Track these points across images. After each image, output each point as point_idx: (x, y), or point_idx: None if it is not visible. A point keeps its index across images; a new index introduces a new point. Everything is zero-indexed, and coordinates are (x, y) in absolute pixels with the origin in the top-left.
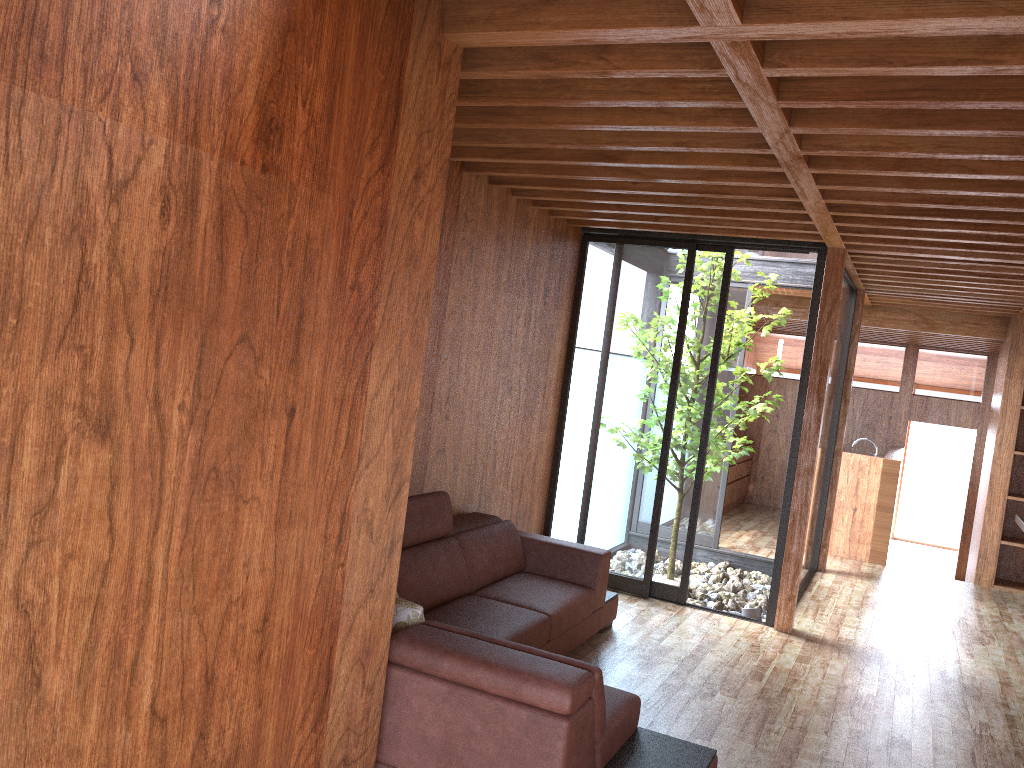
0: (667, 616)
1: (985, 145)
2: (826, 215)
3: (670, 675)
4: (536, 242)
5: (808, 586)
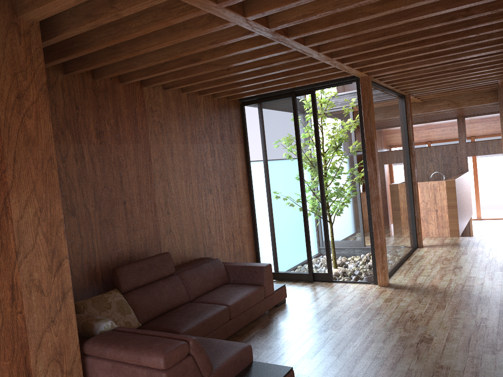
0: (319, 290)
1: None
2: (333, 60)
3: (306, 324)
4: (207, 113)
5: (409, 257)
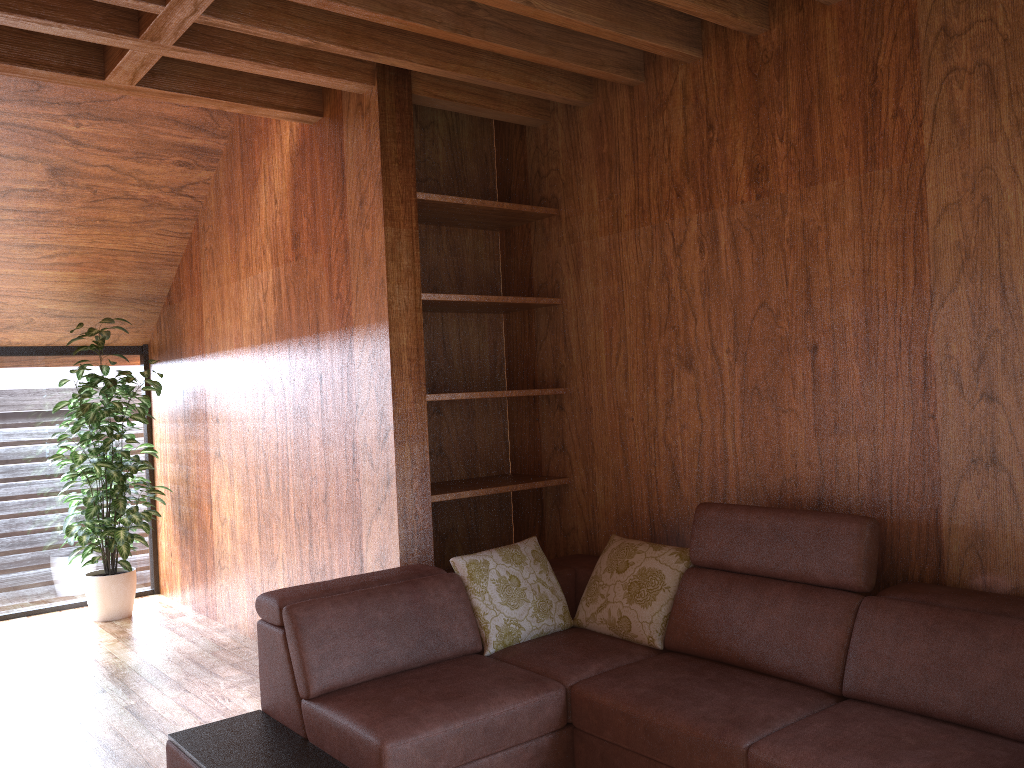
0: None
1: None
2: None
3: None
4: None
5: None
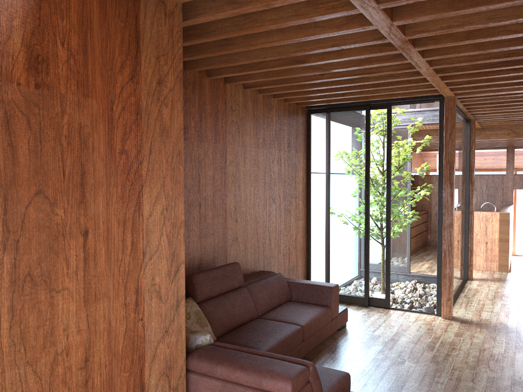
0: (378, 316)
1: (518, 13)
2: (436, 77)
3: (378, 352)
4: (278, 118)
5: (462, 289)
